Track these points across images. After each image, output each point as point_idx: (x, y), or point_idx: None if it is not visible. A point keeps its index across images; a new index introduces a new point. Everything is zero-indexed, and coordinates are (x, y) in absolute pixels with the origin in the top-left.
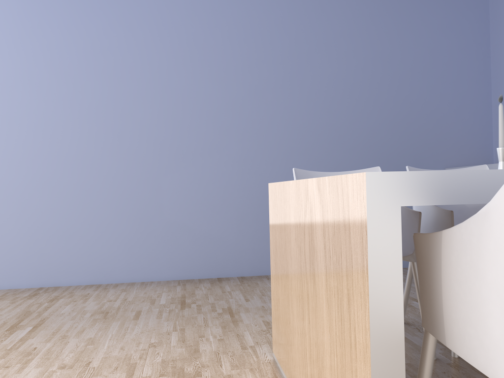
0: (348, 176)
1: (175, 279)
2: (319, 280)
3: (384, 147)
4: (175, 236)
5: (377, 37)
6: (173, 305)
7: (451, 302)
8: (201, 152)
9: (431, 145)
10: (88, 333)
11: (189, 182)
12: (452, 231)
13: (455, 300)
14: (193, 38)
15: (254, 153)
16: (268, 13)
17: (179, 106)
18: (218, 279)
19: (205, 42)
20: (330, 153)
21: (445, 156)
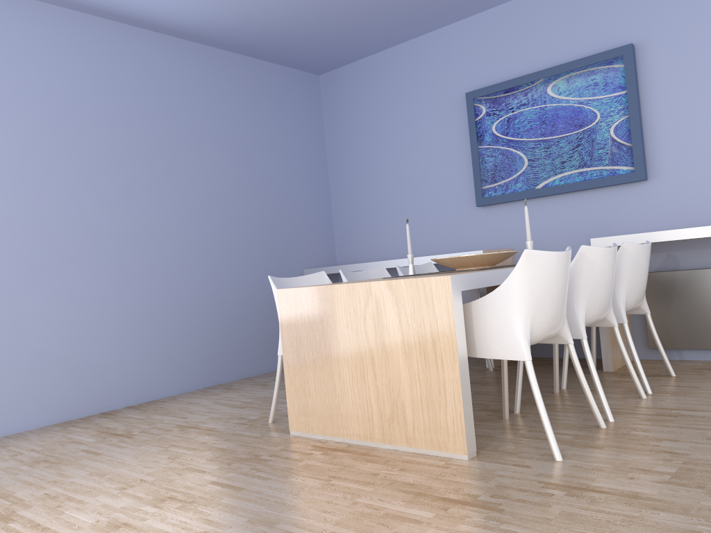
0: (430, 278)
1: (47, 424)
2: (391, 344)
3: (254, 250)
4: (44, 369)
5: (240, 139)
6: (111, 438)
7: (480, 334)
8: (69, 262)
9: (291, 247)
10: (75, 473)
11: (57, 300)
12: (478, 300)
13: (483, 332)
14: (51, 122)
15: (131, 261)
16: (136, 102)
17: (39, 205)
18: (104, 413)
19: (66, 128)
20: (207, 259)
21: (302, 258)
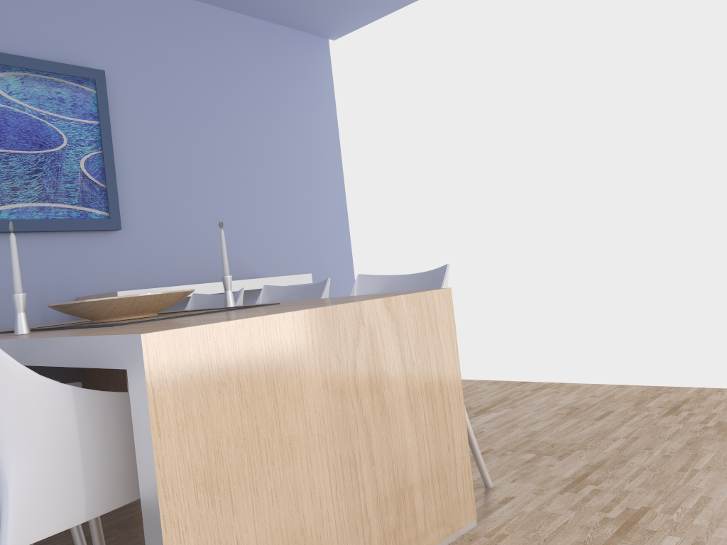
0: (433, 292)
1: None
2: (393, 399)
3: None
4: None
5: None
6: None
7: None
8: None
9: None
10: None
11: None
12: None
13: None
14: None
15: None
16: None
17: None
18: None
19: None
20: None
21: None
